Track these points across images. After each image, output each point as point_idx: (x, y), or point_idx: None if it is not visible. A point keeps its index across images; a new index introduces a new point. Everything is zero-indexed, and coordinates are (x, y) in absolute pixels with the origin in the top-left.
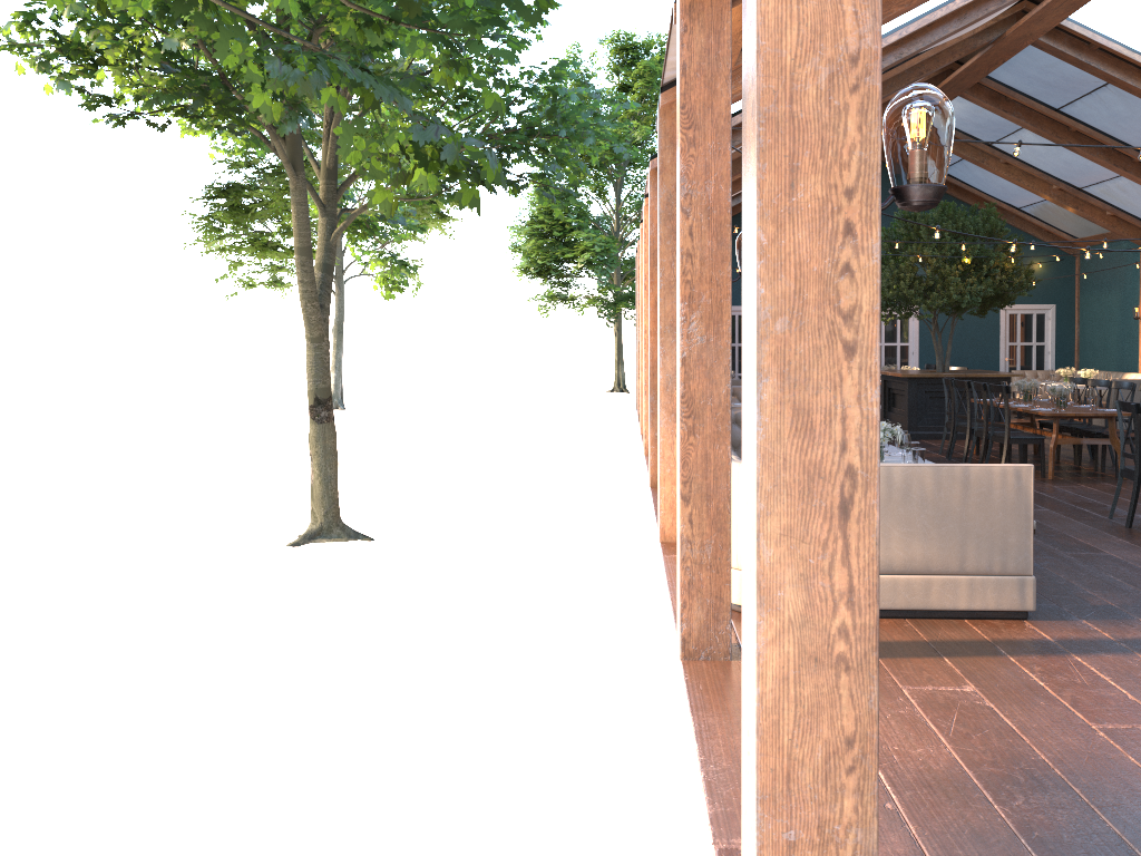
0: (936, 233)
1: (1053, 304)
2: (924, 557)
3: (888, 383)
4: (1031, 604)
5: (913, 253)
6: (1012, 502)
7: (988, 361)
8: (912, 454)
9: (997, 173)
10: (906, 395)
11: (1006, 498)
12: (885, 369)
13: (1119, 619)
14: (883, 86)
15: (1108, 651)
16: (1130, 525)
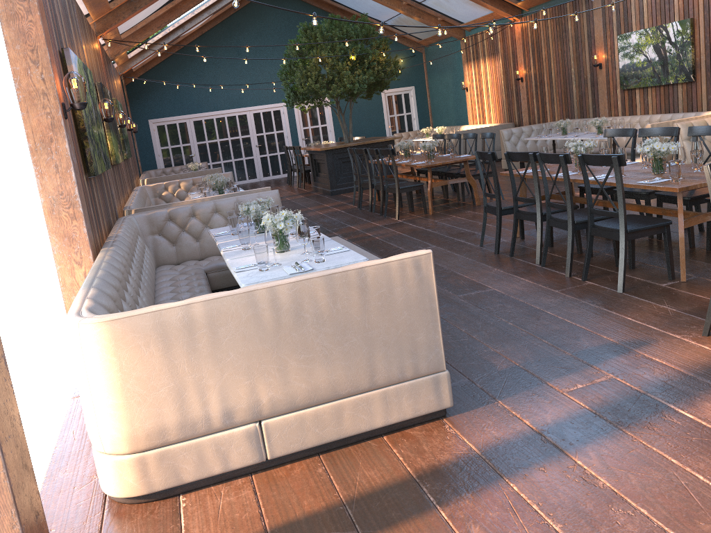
0: (314, 20)
1: (413, 86)
2: (330, 382)
3: (313, 156)
4: (448, 401)
5: (314, 56)
6: (415, 297)
7: (379, 130)
8: (311, 244)
9: None
10: (326, 163)
11: (409, 294)
12: (312, 145)
13: (530, 388)
14: None
15: (539, 459)
16: (498, 252)
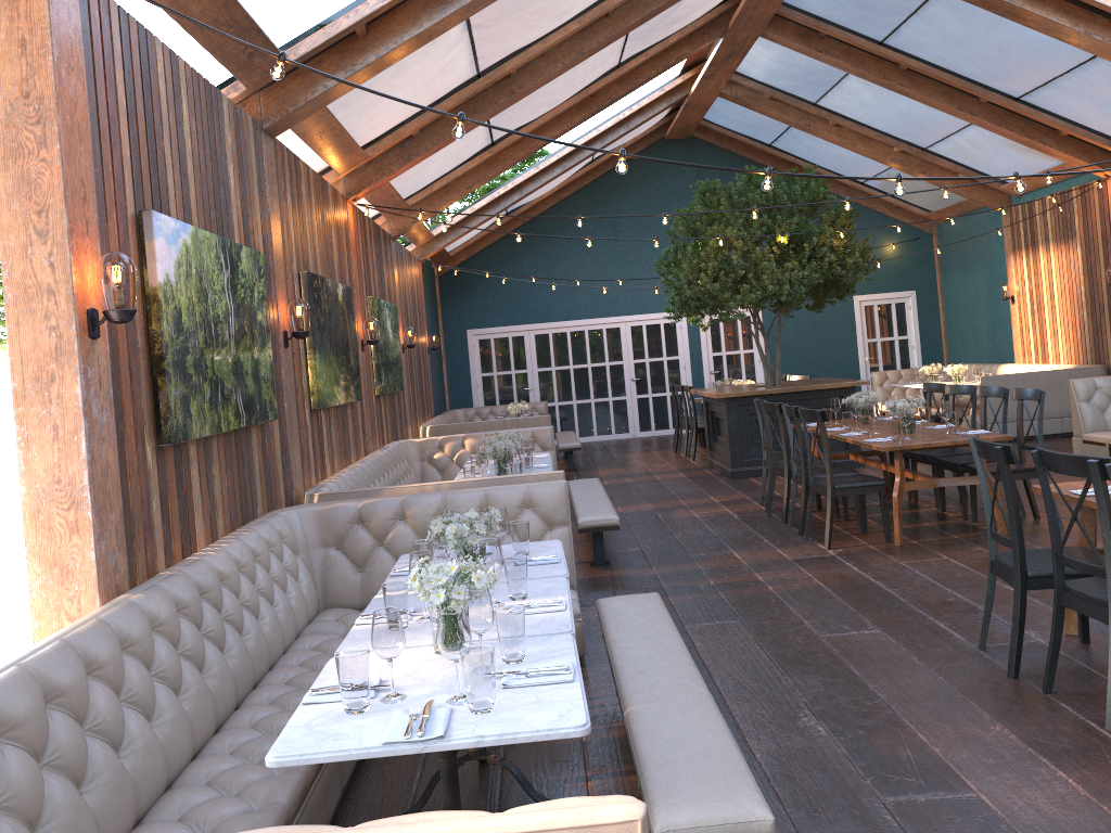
0: (619, 163)
1: (913, 291)
2: None
3: (710, 406)
4: None
5: (715, 236)
6: None
7: (846, 363)
8: (462, 665)
9: (828, 138)
10: (725, 420)
11: None
12: (718, 385)
13: None
14: (634, 6)
15: None
16: (1016, 673)
